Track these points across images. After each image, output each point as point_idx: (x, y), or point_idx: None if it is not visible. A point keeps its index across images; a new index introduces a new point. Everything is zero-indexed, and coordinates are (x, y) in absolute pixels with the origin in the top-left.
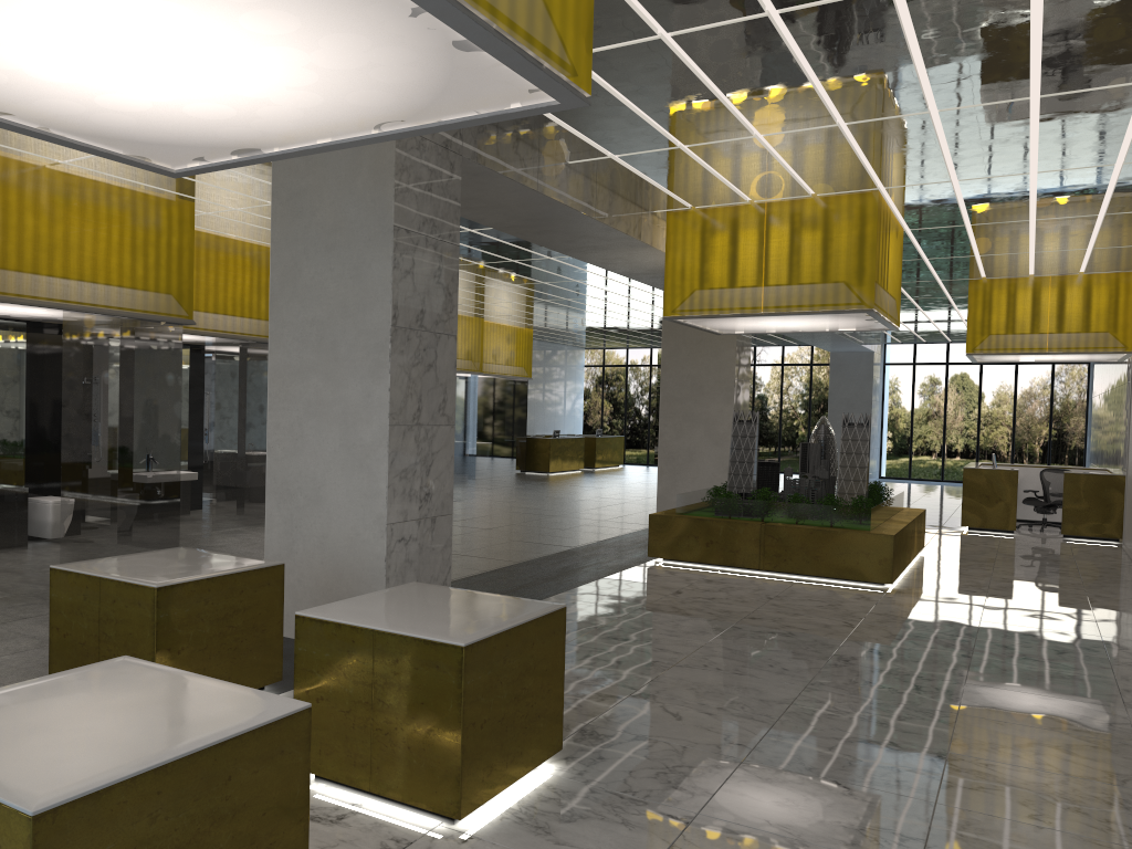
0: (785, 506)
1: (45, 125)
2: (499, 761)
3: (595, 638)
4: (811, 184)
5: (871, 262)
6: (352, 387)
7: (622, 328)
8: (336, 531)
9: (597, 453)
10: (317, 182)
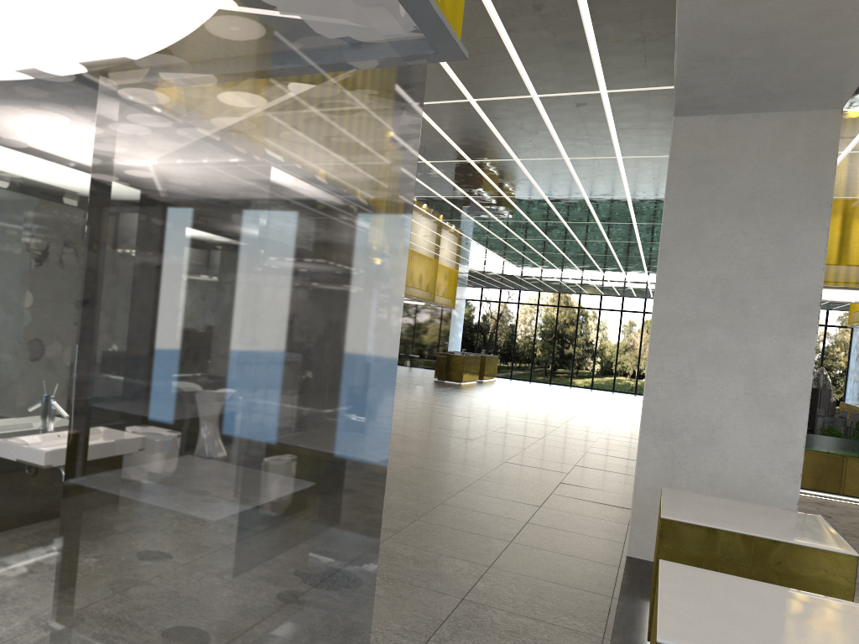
0: (858, 444)
1: None
2: None
3: None
4: None
5: None
6: (764, 342)
7: (530, 275)
8: (733, 471)
9: (485, 368)
10: (732, 153)
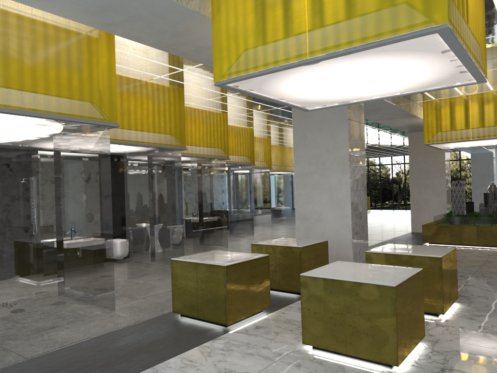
0: (486, 219)
1: (289, 101)
2: (448, 297)
3: None
4: (494, 86)
5: None
6: (332, 178)
7: (371, 149)
8: (328, 231)
9: None
10: None
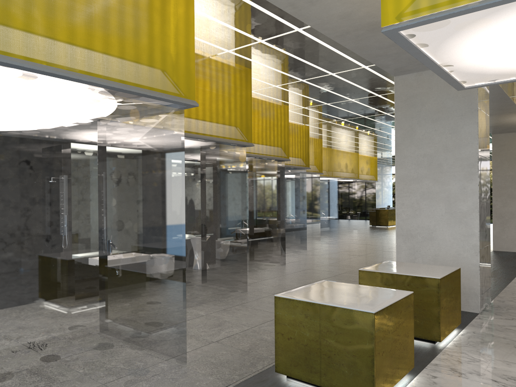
0: None
1: (456, 69)
2: None
3: None
4: None
5: None
6: (452, 185)
7: None
8: (444, 253)
9: None
10: (425, 90)
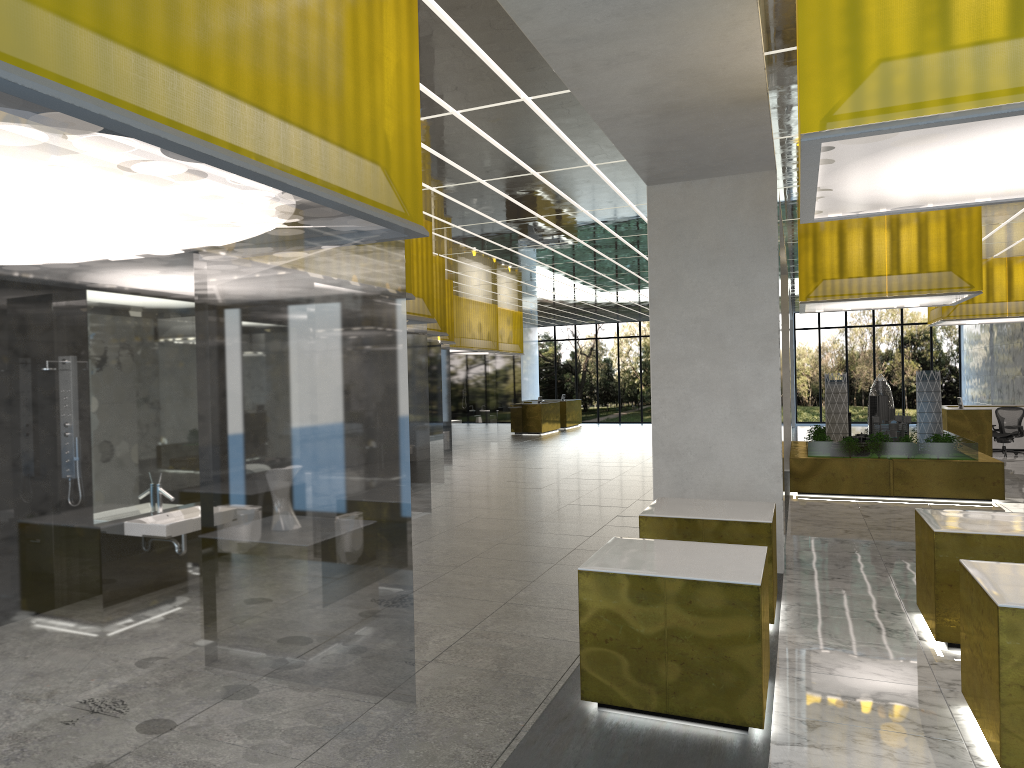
0: (904, 445)
1: (829, 195)
2: None
3: (890, 550)
4: None
5: (978, 255)
6: (740, 368)
7: (600, 308)
8: (729, 479)
9: (567, 415)
10: (697, 213)
